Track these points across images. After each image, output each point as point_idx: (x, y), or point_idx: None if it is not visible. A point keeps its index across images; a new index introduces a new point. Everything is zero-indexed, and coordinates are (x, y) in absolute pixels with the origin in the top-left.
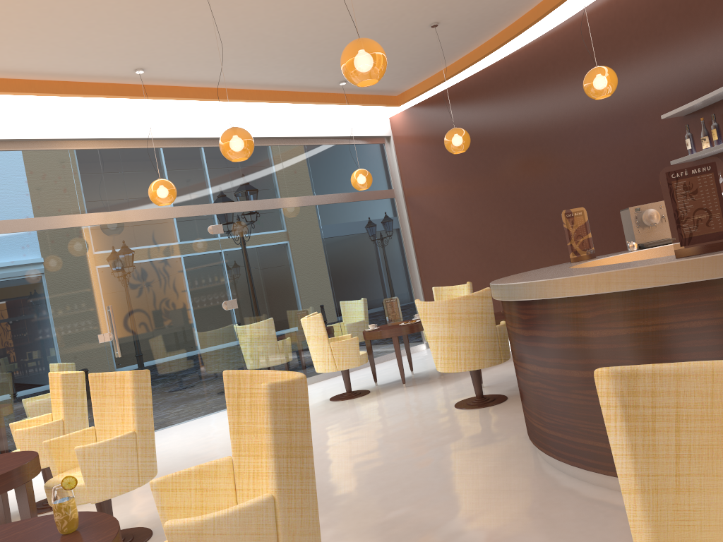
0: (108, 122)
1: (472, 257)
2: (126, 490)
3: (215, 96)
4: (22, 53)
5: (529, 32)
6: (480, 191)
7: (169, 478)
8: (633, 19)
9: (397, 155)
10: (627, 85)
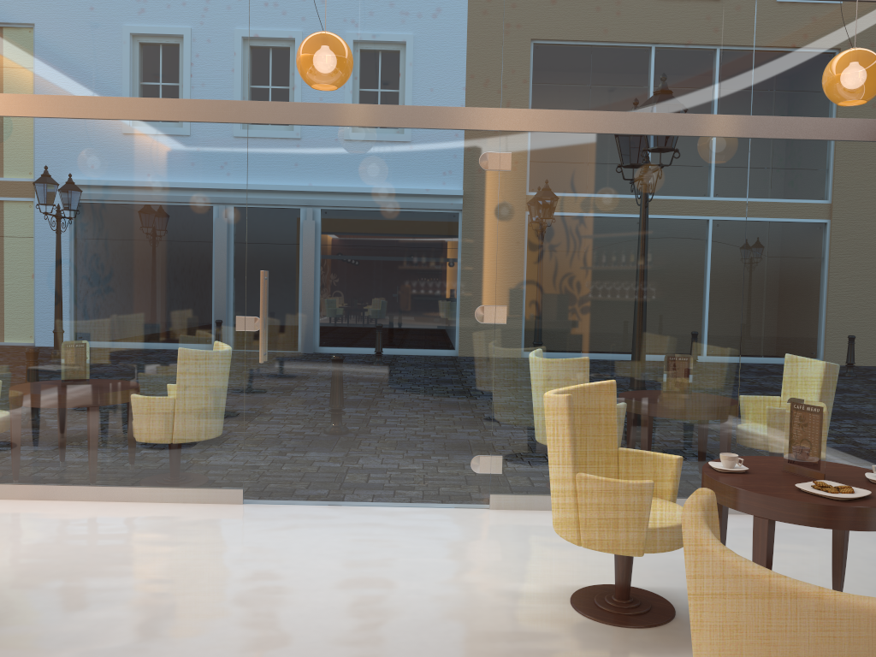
0: None
1: None
2: None
3: None
4: None
5: None
6: None
7: None
8: None
9: None
10: None
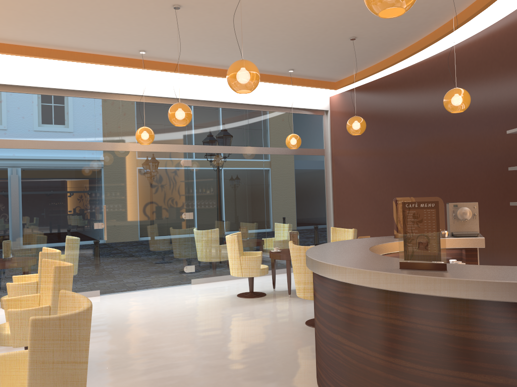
0: (123, 82)
1: (370, 208)
2: None
3: (197, 72)
4: (62, 35)
5: (429, 49)
6: (381, 161)
7: (8, 354)
8: (503, 51)
9: (331, 125)
10: (492, 101)
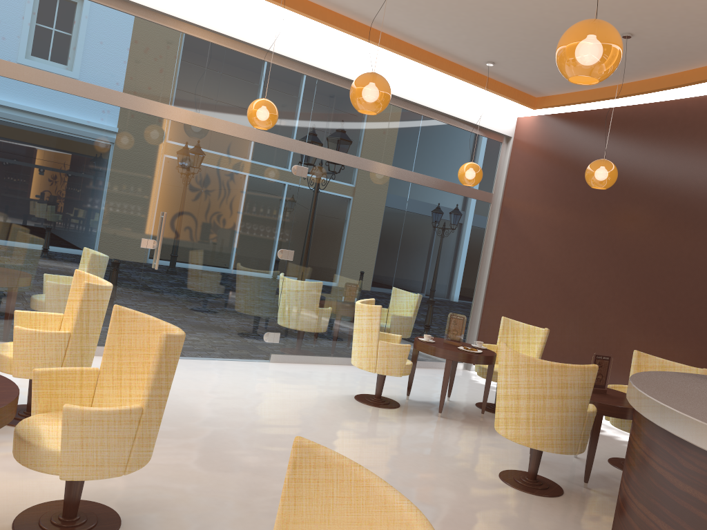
0: (232, 17)
1: (552, 297)
2: (107, 475)
3: (353, 30)
4: None
5: None
6: (590, 233)
7: None
8: None
9: (511, 160)
10: None
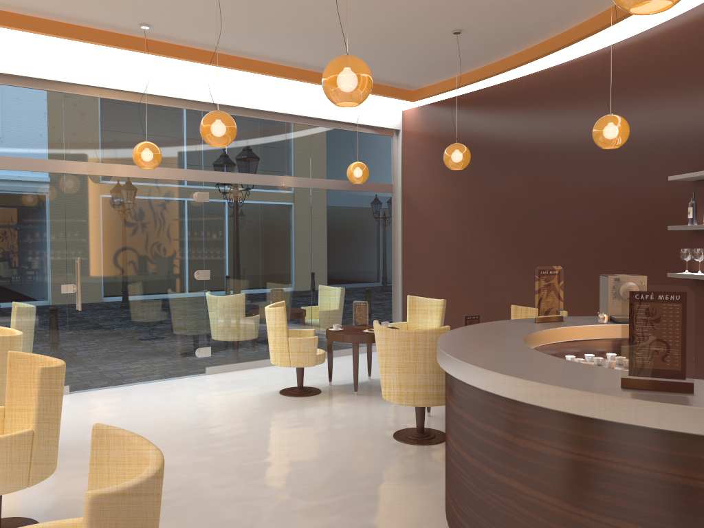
0: (108, 71)
1: (456, 269)
2: (12, 490)
3: (223, 62)
4: None
5: (555, 55)
6: (476, 206)
7: None
8: (663, 67)
9: (403, 150)
10: (642, 134)
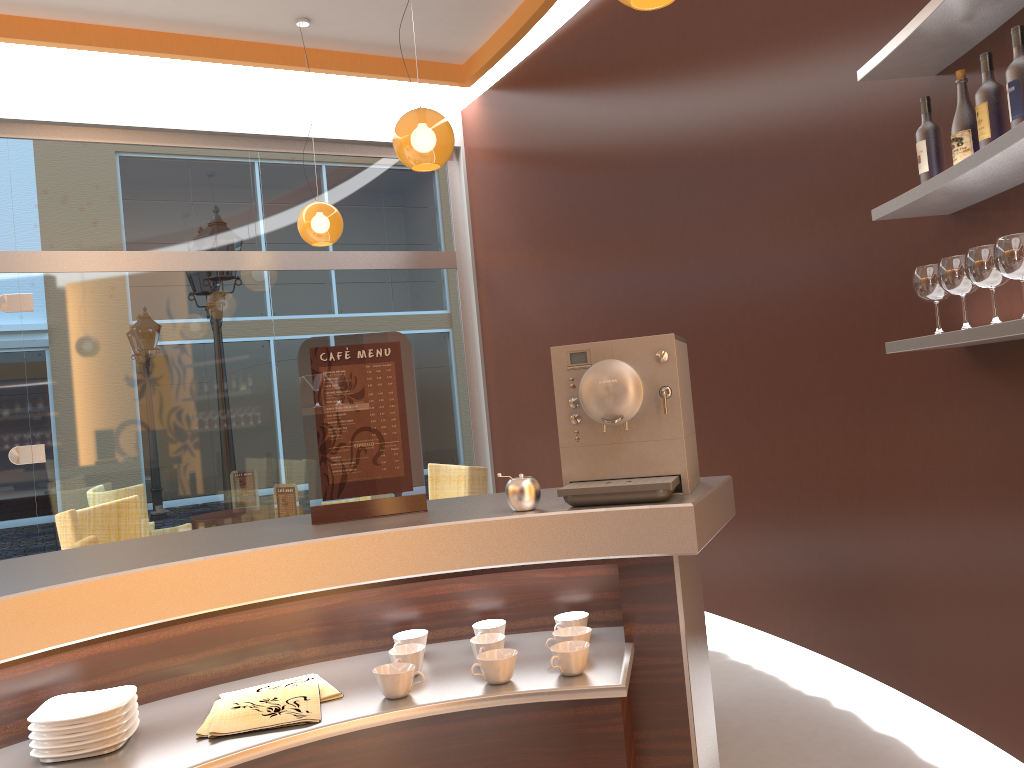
0: None
1: None
2: None
3: (8, 32)
4: None
5: None
6: (578, 267)
7: None
8: None
9: (469, 185)
10: (825, 4)
